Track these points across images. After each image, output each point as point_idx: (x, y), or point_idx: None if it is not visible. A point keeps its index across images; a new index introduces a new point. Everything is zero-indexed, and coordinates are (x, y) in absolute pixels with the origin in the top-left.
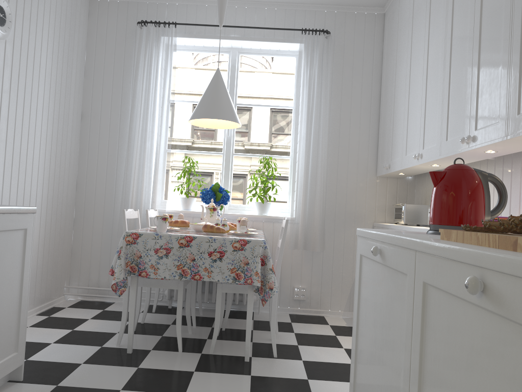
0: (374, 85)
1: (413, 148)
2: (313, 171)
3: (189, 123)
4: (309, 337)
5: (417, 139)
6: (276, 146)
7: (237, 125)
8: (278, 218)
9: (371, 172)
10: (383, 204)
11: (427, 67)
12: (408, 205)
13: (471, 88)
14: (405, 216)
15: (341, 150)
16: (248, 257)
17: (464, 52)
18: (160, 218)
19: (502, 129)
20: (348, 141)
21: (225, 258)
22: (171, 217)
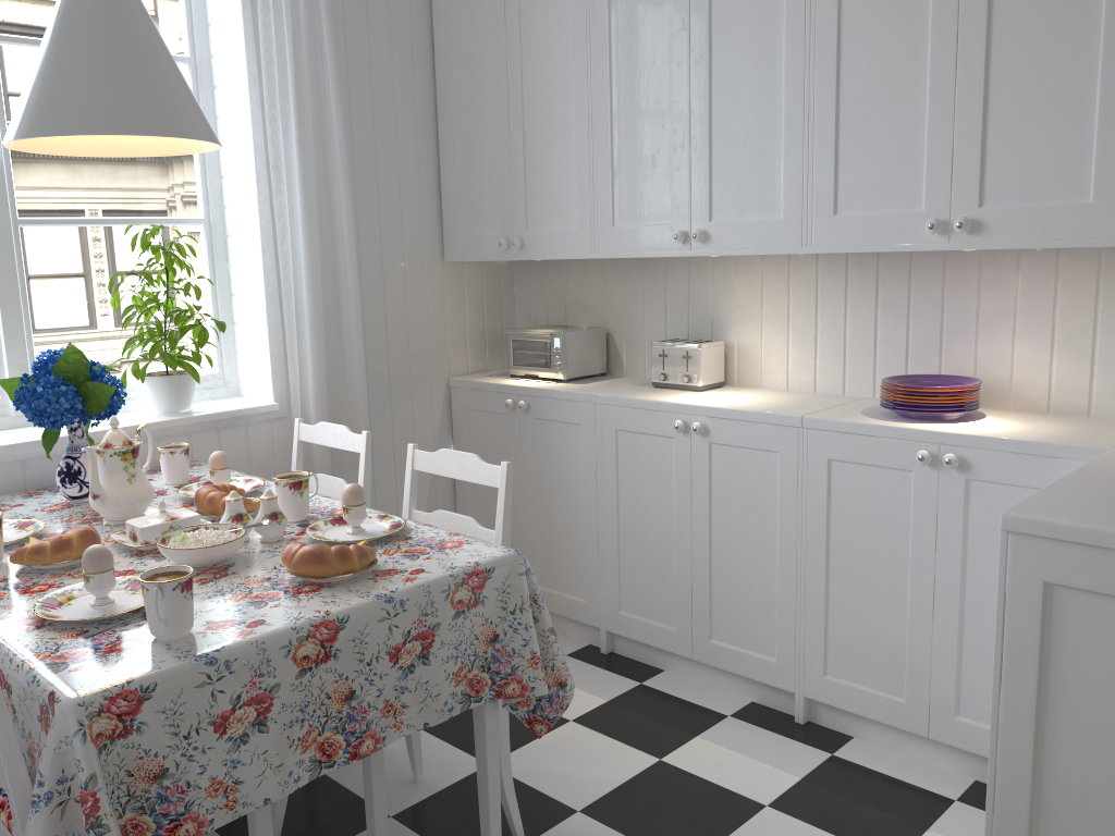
0: (417, 15)
1: (650, 211)
2: (328, 268)
3: (6, 142)
4: (462, 722)
5: (675, 192)
6: (154, 187)
7: (176, 148)
8: (236, 416)
9: (432, 253)
10: (461, 330)
11: (710, 12)
12: (569, 336)
13: (954, 103)
14: (566, 362)
15: (363, 199)
16: (492, 619)
17: (908, 7)
18: (175, 589)
19: (1107, 220)
20: (375, 171)
21: (437, 647)
22: (1, 524)
